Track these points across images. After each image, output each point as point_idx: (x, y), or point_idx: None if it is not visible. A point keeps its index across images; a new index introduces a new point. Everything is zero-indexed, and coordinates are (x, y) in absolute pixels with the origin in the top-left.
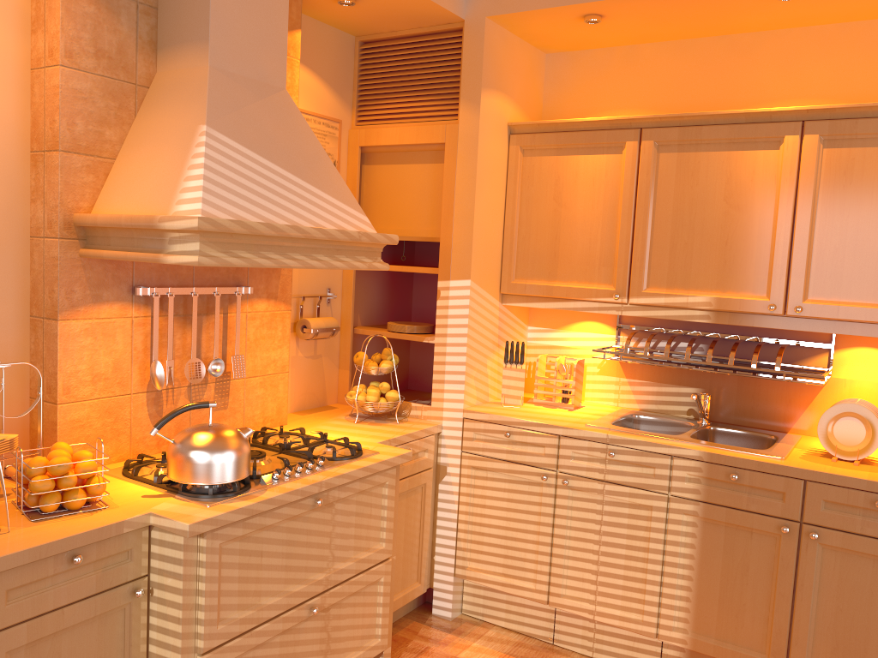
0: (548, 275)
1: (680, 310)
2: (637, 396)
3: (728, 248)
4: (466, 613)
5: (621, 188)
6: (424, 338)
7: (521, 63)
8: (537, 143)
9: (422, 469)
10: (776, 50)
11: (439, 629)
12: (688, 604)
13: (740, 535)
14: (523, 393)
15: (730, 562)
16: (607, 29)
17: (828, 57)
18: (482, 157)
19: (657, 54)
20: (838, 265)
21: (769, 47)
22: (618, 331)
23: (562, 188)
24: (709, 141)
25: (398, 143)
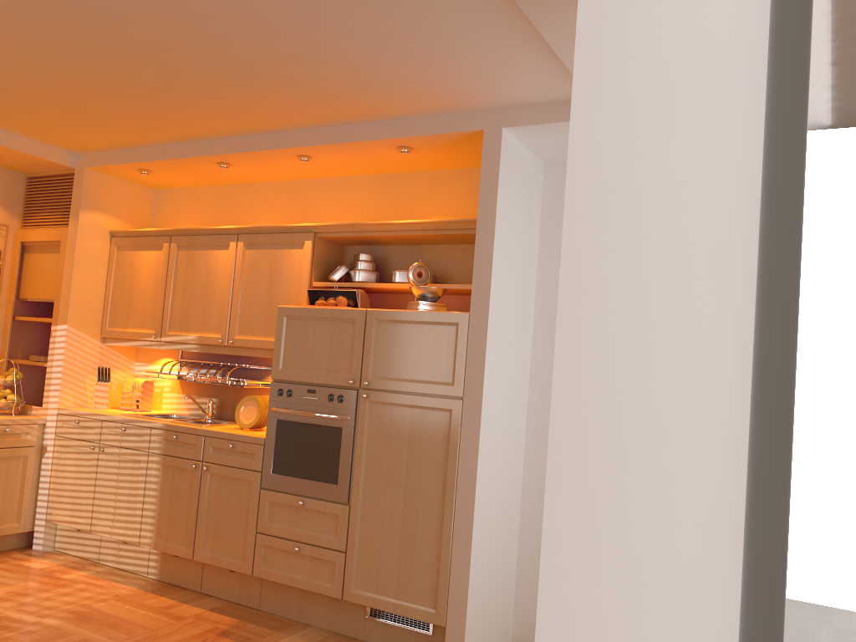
0: (125, 324)
1: (186, 345)
2: (187, 405)
3: (206, 306)
4: (57, 549)
5: (161, 271)
6: (45, 364)
7: (125, 195)
8: (124, 243)
9: (23, 445)
10: (257, 193)
11: (28, 555)
12: (154, 520)
13: (178, 473)
14: (108, 401)
15: (173, 490)
16: (165, 177)
17: (279, 199)
18: (81, 249)
19: (206, 193)
20: (250, 315)
21: (255, 192)
22: (180, 363)
23: (134, 271)
24: (200, 244)
25: (39, 240)
